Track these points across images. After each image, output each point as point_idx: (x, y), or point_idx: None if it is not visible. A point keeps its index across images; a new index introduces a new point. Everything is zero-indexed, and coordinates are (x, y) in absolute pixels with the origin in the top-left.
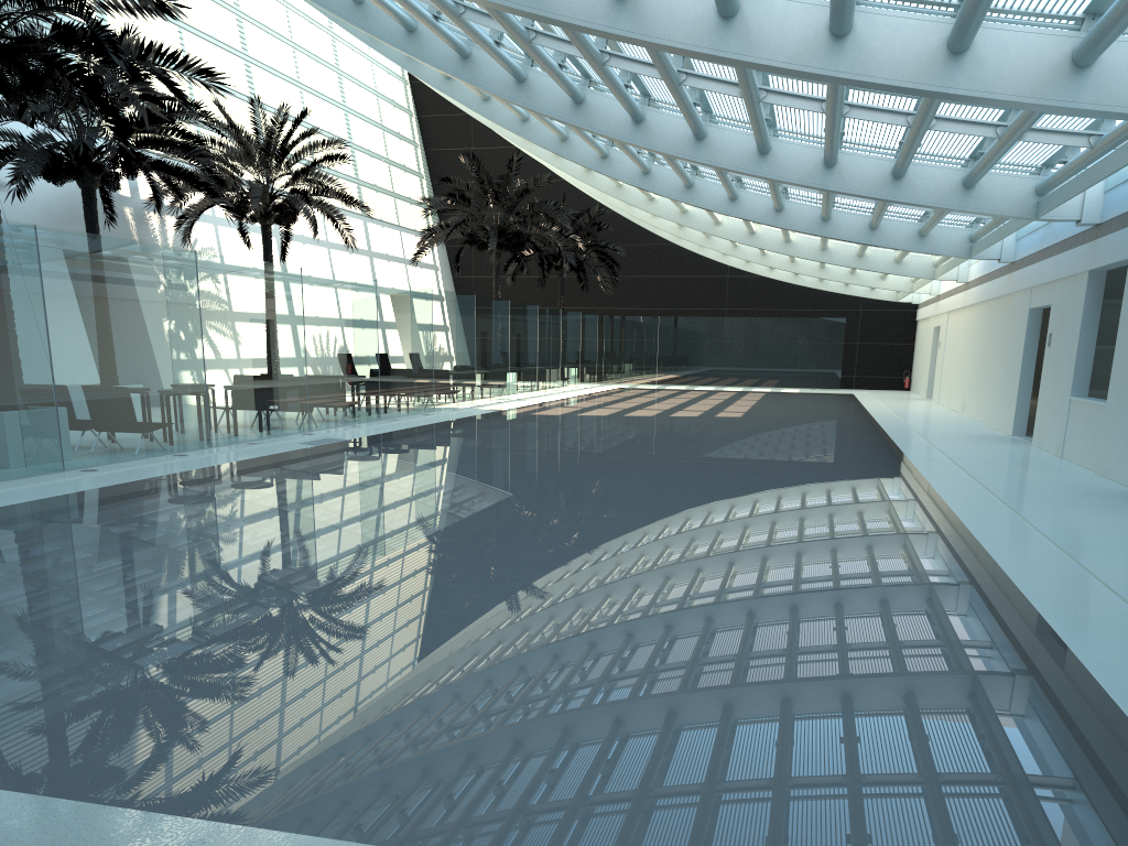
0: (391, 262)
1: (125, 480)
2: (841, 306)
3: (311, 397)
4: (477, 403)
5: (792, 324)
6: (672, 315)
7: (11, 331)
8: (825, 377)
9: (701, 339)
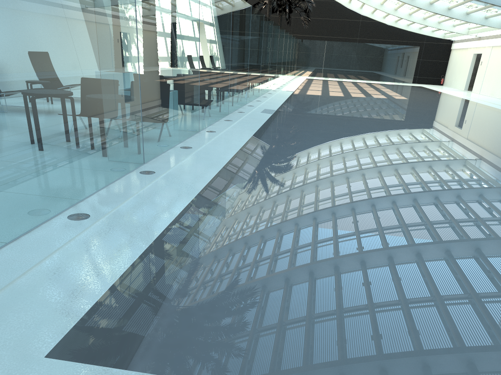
0: None
1: (244, 139)
2: (415, 40)
3: (248, 84)
4: (275, 87)
5: (393, 48)
6: (330, 40)
7: (191, 42)
8: (405, 77)
9: (346, 54)
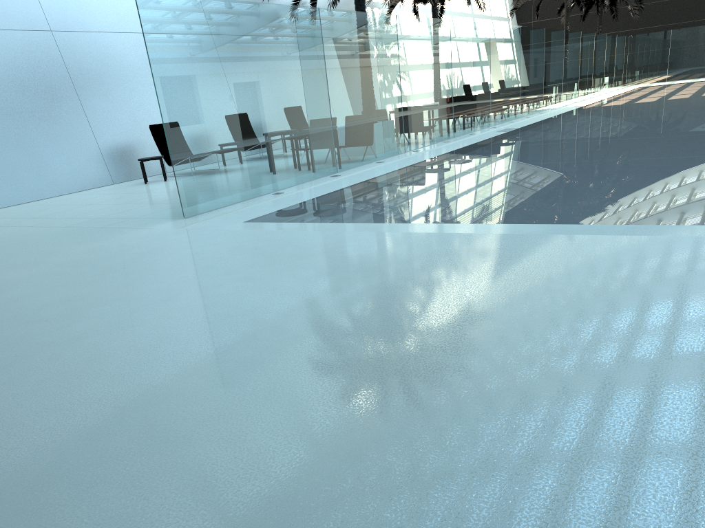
0: (484, 20)
1: (441, 153)
2: None
3: (491, 105)
4: (562, 104)
5: None
6: (680, 28)
7: (388, 76)
8: None
9: (704, 43)
